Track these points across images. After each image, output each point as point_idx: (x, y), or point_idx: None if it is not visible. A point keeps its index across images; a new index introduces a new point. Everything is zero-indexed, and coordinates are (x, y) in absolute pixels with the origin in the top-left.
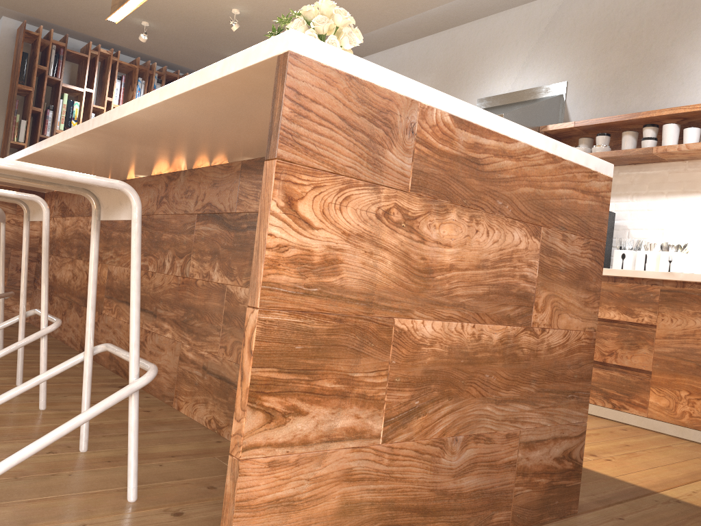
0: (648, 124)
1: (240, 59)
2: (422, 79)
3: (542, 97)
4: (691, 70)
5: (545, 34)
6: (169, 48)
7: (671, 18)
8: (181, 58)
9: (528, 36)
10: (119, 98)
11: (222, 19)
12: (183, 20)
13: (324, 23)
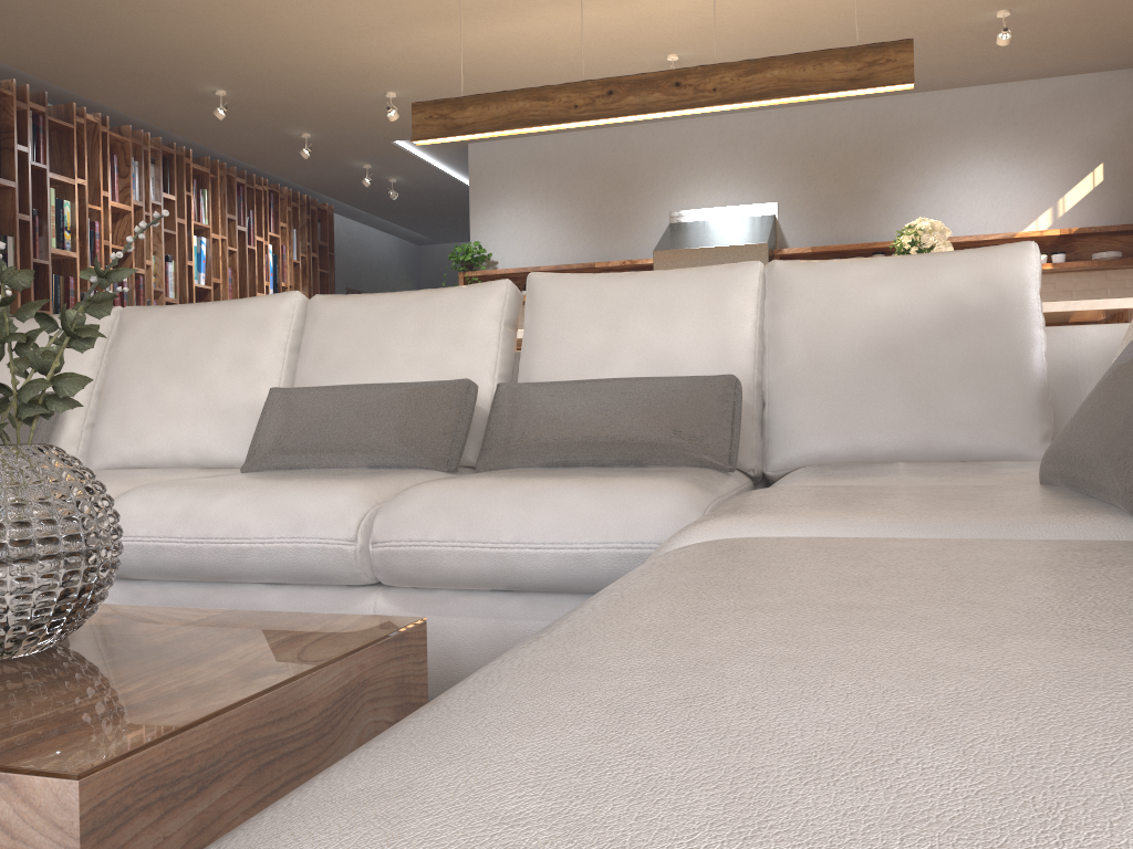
0: (879, 252)
1: (1086, 304)
2: (582, 182)
3: (752, 216)
4: (897, 204)
5: (745, 151)
6: (204, 118)
7: (875, 155)
8: (201, 129)
9: (724, 151)
10: (112, 190)
11: (355, 99)
12: (292, 94)
13: (944, 239)
